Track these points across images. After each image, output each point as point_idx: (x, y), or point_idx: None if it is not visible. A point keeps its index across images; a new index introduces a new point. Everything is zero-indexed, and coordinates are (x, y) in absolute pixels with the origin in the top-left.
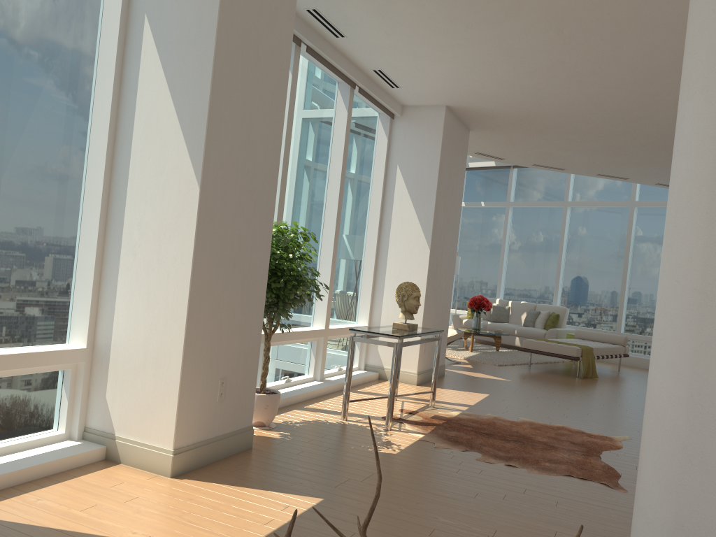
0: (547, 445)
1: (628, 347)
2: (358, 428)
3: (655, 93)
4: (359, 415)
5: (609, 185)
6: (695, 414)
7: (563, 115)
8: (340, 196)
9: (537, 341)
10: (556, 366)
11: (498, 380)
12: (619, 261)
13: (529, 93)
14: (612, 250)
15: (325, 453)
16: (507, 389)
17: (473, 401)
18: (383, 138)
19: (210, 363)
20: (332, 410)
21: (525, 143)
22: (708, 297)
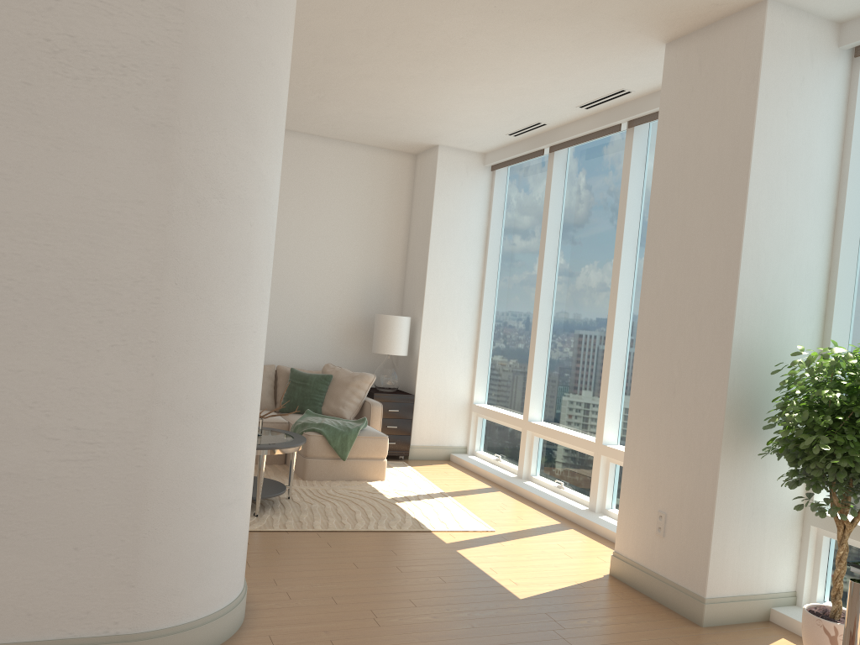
0: None
1: None
2: None
3: None
4: None
5: None
6: None
7: None
8: None
9: None
10: None
11: None
12: None
13: None
14: None
15: None
16: None
17: None
18: None
19: (647, 487)
20: None
21: None
22: None
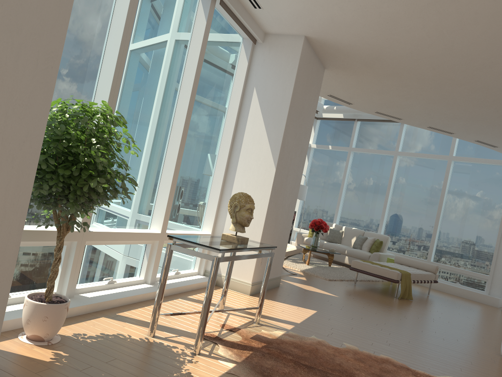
0: None
1: (438, 275)
2: (161, 350)
3: None
4: (172, 330)
5: (432, 141)
6: None
7: (412, 56)
8: (190, 103)
9: (364, 263)
10: (377, 284)
11: (327, 295)
12: (435, 203)
13: (385, 25)
14: (429, 194)
15: None
16: (335, 305)
17: (300, 318)
18: (244, 62)
19: None
20: (145, 321)
21: (372, 88)
22: None
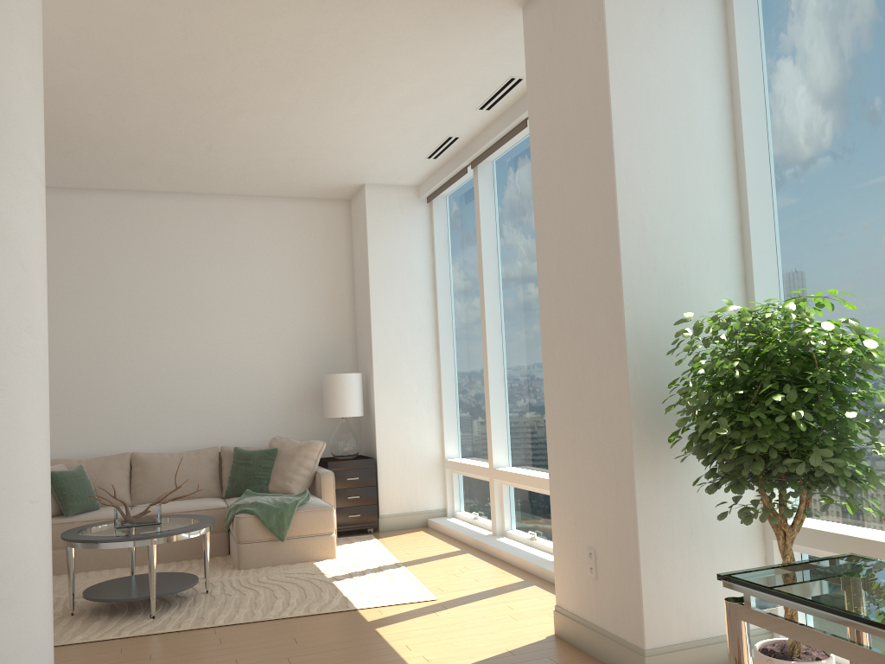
0: None
1: None
2: None
3: None
4: None
5: None
6: None
7: None
8: None
9: None
10: None
11: None
12: None
13: None
14: None
15: None
16: None
17: None
18: None
19: (574, 520)
20: None
21: None
22: None
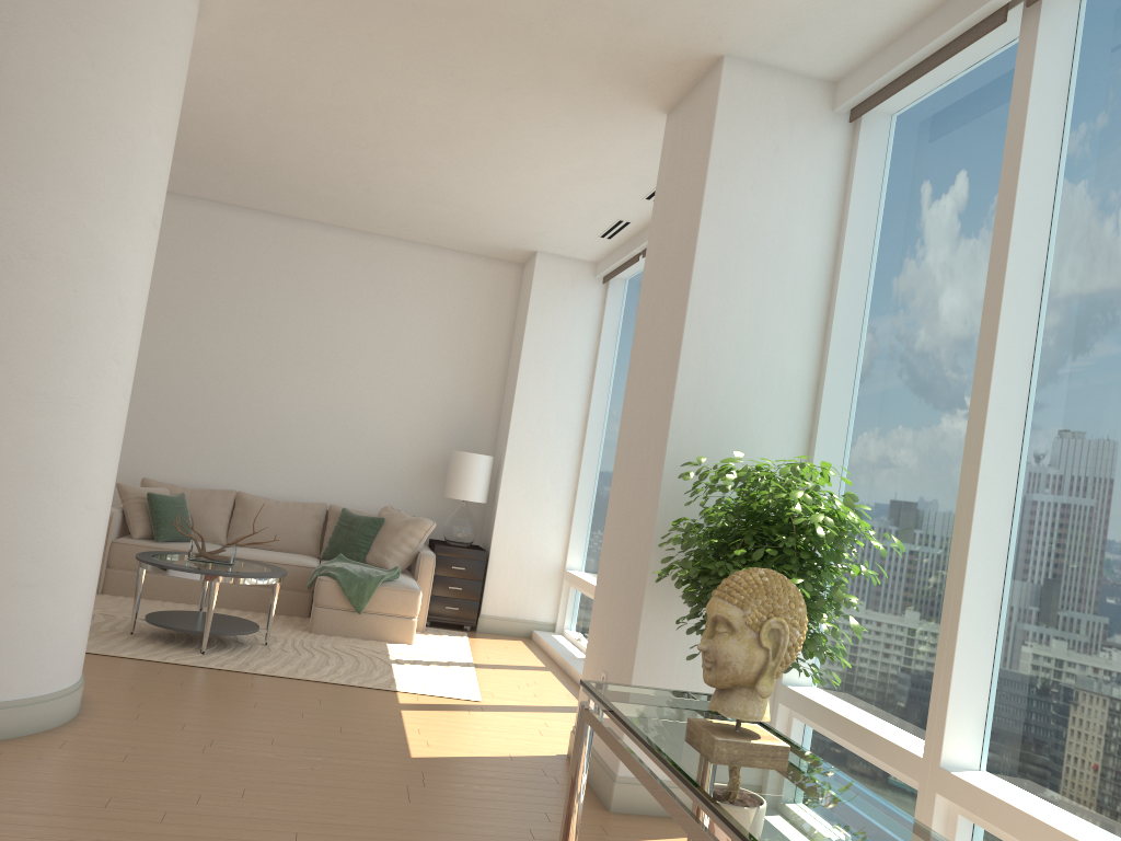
0: None
1: None
2: None
3: None
4: None
5: None
6: None
7: None
8: None
9: None
10: None
11: None
12: None
13: None
14: None
15: (520, 825)
16: None
17: None
18: None
19: (600, 643)
20: None
21: None
22: None
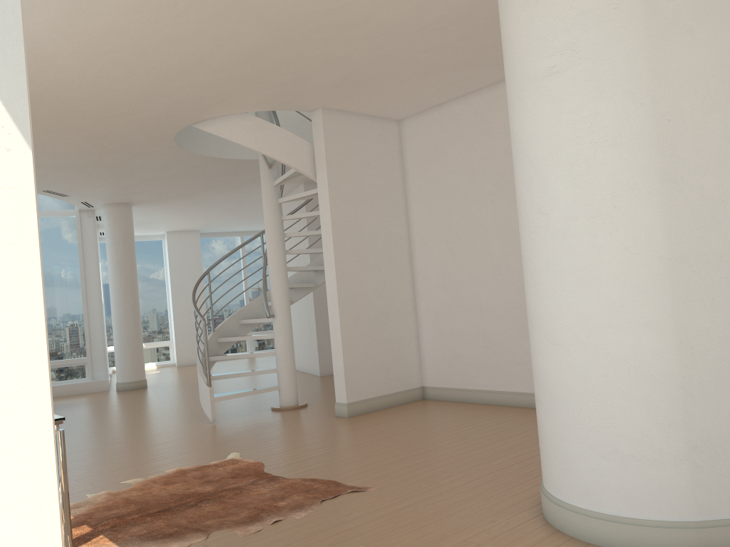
0: (229, 489)
1: None
2: None
3: (172, 88)
4: None
5: None
6: (686, 355)
7: (39, 97)
8: None
9: None
10: None
11: None
12: None
13: (31, 61)
14: None
15: None
16: None
17: None
18: None
19: None
20: None
21: None
22: (677, 261)
